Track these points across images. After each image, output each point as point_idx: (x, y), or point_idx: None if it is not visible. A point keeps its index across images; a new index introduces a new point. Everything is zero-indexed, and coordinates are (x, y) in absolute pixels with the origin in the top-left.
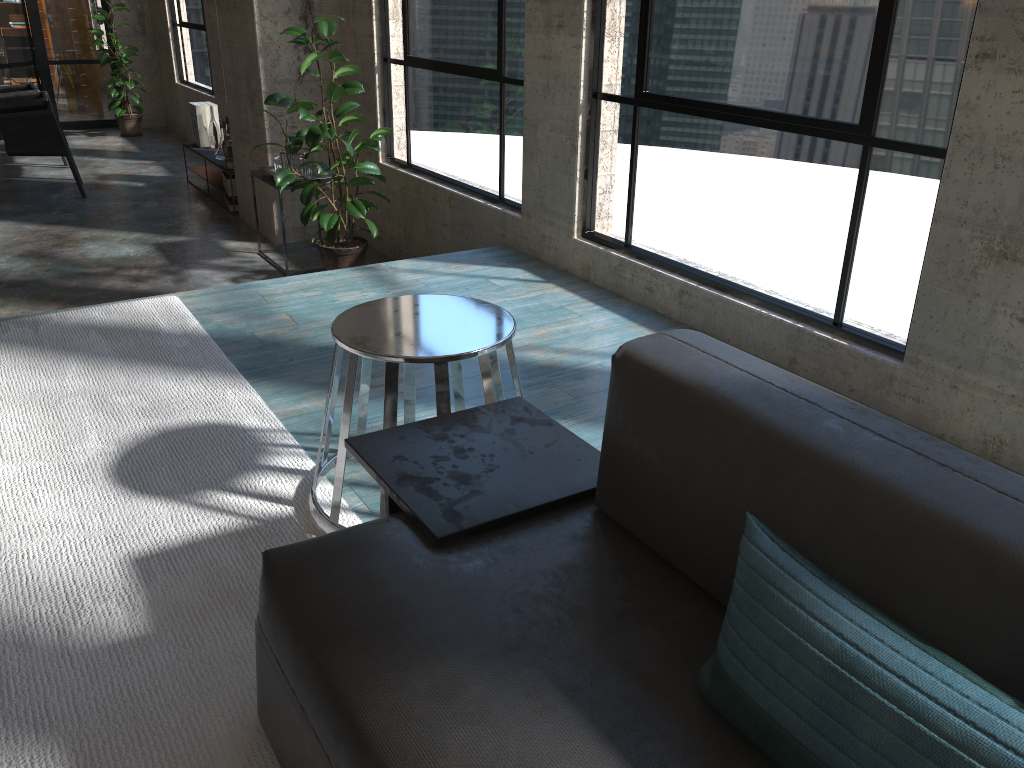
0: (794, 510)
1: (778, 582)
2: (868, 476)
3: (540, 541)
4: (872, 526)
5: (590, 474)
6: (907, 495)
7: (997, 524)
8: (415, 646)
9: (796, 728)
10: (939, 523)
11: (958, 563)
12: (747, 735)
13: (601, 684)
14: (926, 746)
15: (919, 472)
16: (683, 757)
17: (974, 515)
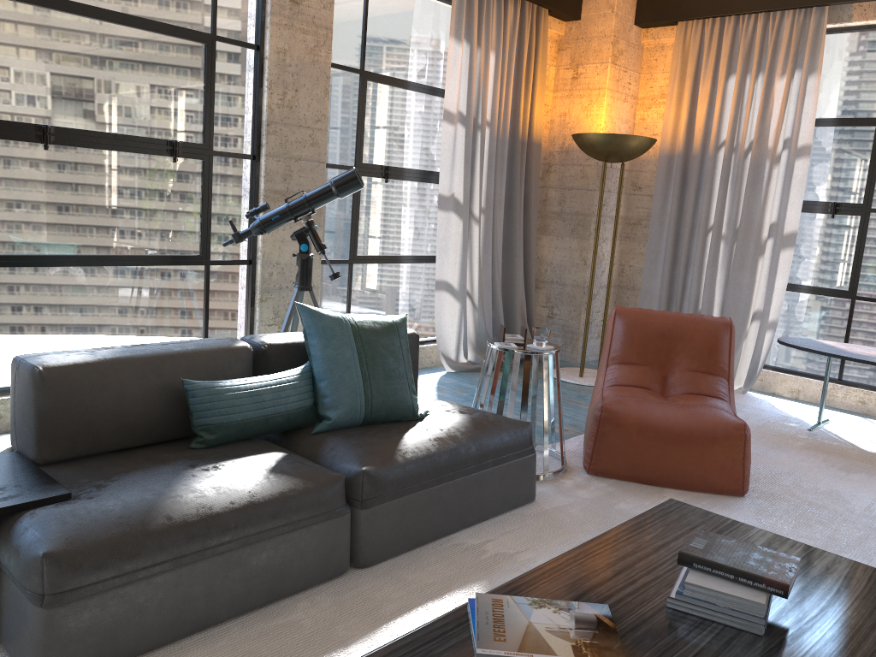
0: (176, 376)
1: (215, 385)
2: (189, 351)
3: (76, 475)
4: (202, 363)
5: (10, 459)
6: (203, 349)
7: (223, 344)
8: (170, 493)
9: (252, 414)
10: (217, 350)
11: (229, 357)
12: (234, 437)
13: (200, 460)
14: (277, 389)
15: (191, 344)
16: (238, 451)
17: (218, 345)
